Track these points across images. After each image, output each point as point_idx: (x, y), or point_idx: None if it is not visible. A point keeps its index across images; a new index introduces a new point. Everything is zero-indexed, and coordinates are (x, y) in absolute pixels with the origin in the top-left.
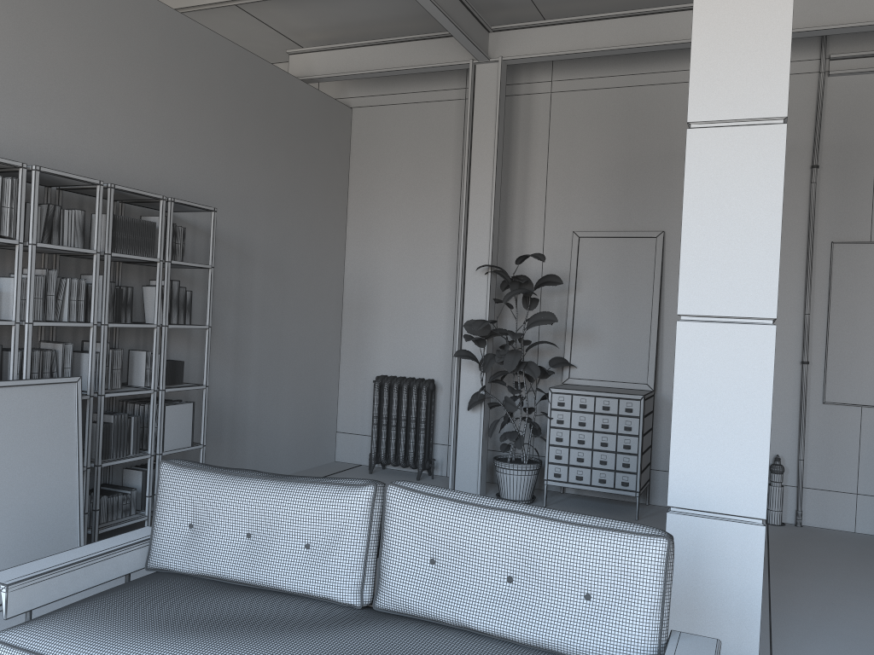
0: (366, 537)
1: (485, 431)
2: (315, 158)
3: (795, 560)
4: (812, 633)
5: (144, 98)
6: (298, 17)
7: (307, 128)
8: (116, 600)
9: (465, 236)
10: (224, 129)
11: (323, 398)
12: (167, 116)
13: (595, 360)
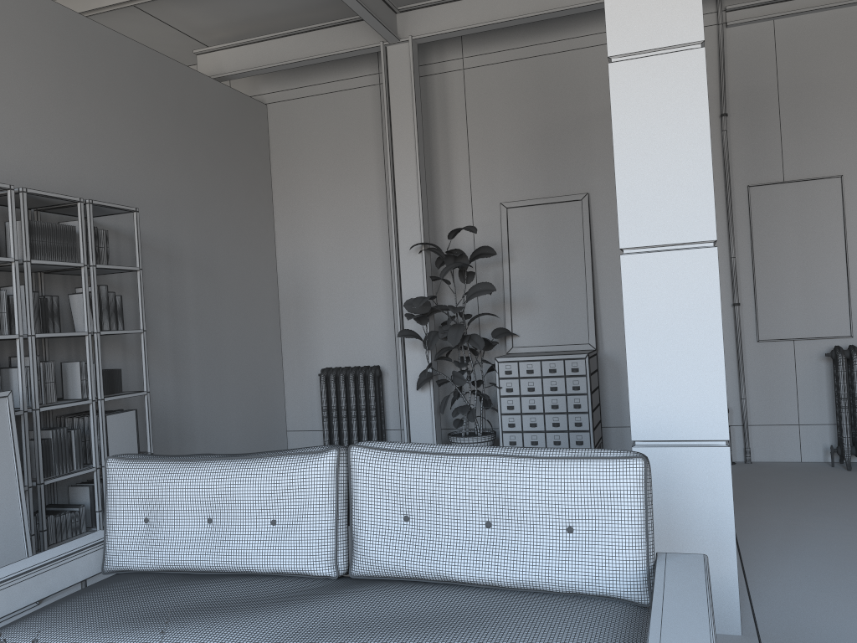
0: (334, 504)
1: (436, 409)
2: (235, 156)
3: (751, 493)
4: (780, 554)
5: (49, 102)
6: (201, 15)
7: (223, 126)
8: (73, 605)
9: (395, 218)
10: (138, 130)
11: (270, 398)
12: (76, 120)
13: (536, 326)
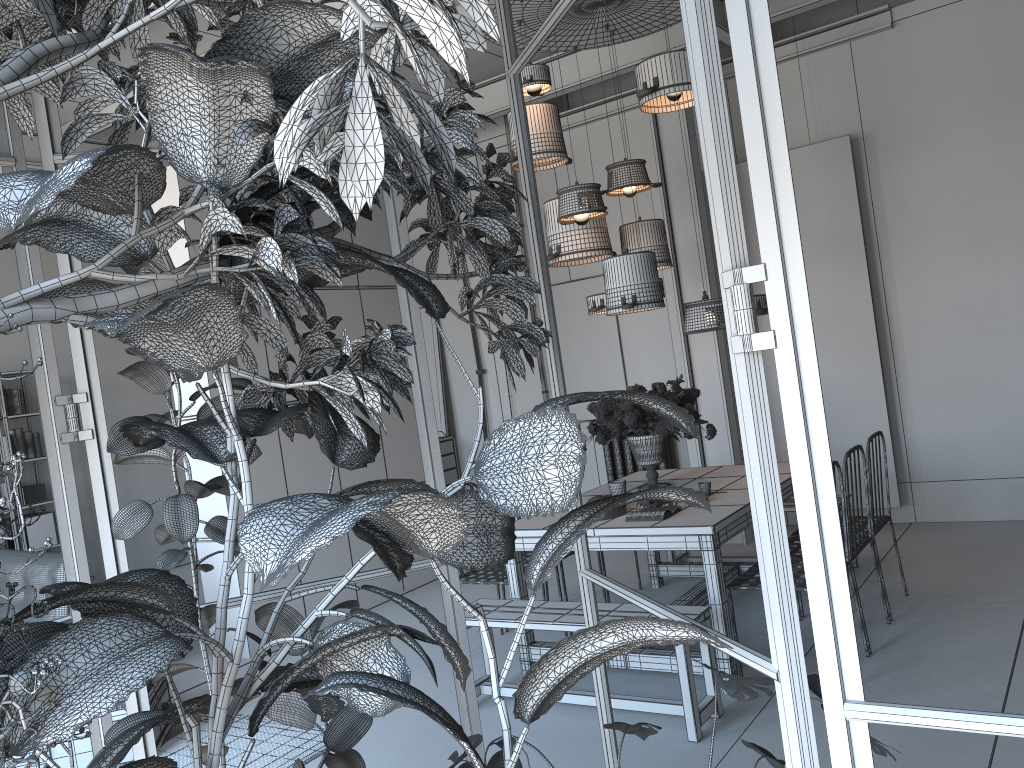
0: None
1: None
2: None
3: None
4: (391, 609)
5: None
6: None
7: None
8: None
9: None
10: None
11: None
12: None
13: None
